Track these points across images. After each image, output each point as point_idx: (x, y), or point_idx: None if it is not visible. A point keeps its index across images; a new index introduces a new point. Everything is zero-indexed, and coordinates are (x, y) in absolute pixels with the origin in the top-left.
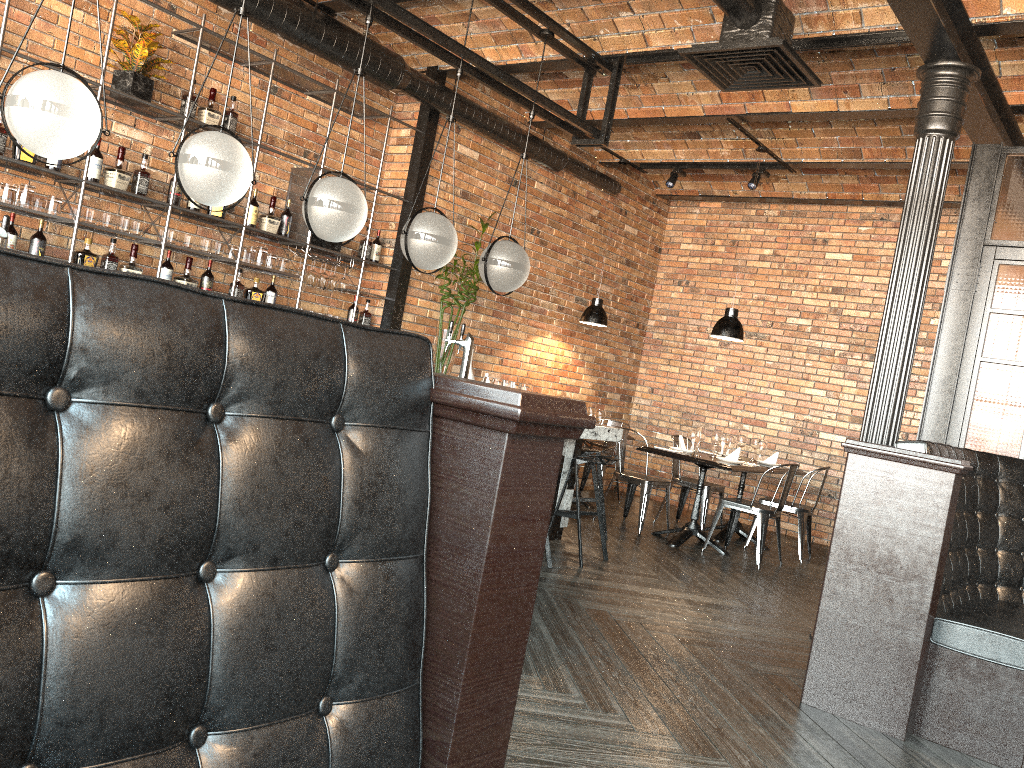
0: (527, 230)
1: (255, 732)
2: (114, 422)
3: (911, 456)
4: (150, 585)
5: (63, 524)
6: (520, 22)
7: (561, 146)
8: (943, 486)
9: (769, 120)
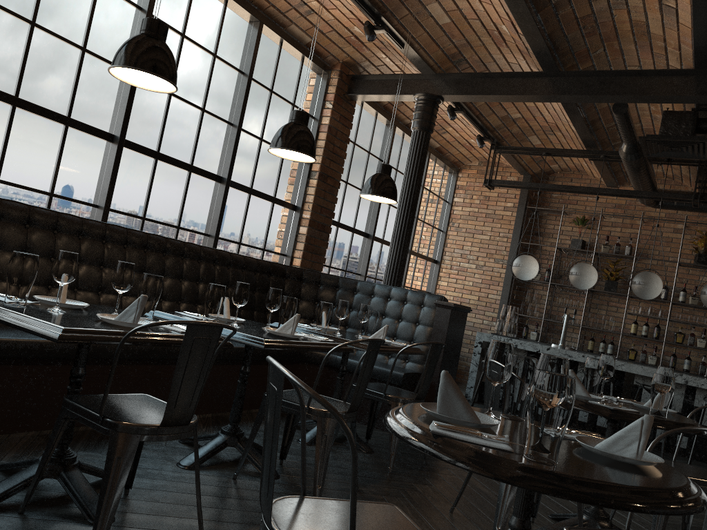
0: None
1: (400, 340)
2: (392, 302)
3: None
4: (392, 319)
5: (385, 311)
6: None
7: None
8: None
9: None
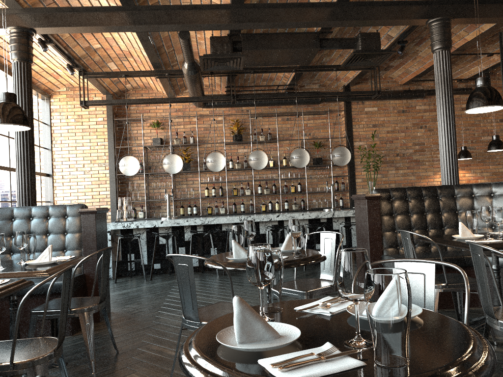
0: (417, 128)
1: (53, 252)
2: (35, 220)
3: (358, 196)
4: (40, 235)
5: (31, 230)
6: (323, 71)
7: (428, 86)
8: (365, 205)
9: (468, 46)
